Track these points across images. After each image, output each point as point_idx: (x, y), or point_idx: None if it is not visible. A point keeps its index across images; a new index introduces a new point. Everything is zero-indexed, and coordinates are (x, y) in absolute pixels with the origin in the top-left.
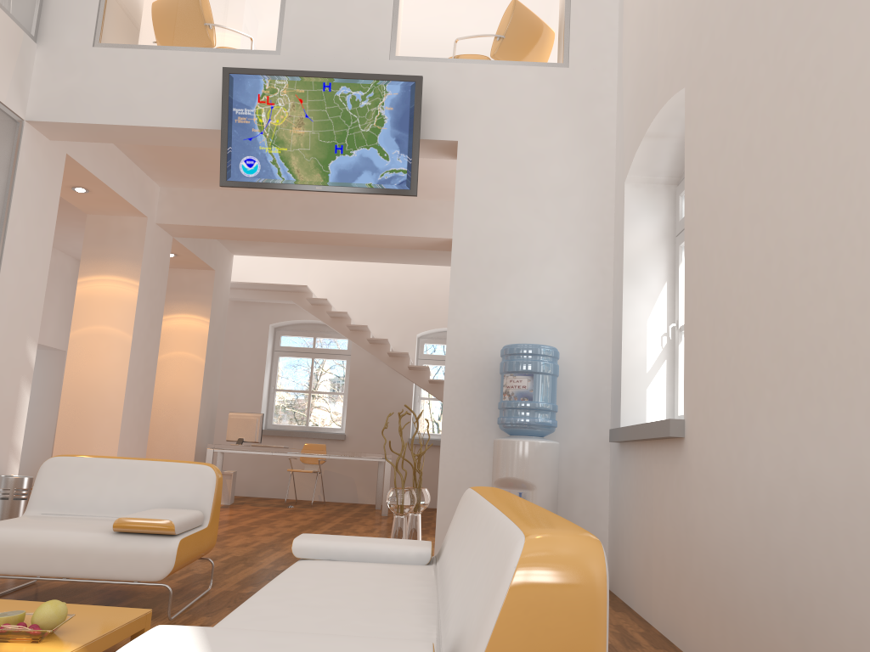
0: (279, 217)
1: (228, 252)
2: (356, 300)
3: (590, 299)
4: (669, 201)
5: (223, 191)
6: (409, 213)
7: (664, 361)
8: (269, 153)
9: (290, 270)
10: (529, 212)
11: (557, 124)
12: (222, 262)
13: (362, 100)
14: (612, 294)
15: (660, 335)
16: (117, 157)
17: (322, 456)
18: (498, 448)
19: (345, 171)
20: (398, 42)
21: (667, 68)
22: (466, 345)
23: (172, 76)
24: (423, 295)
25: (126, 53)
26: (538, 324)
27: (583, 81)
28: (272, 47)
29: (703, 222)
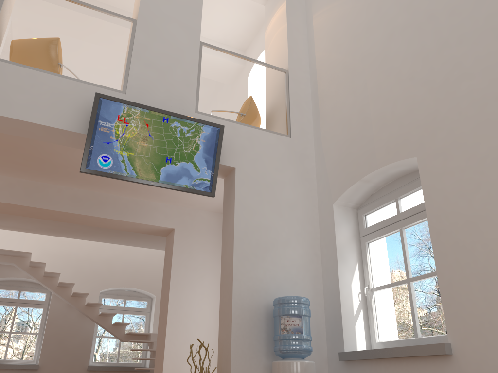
0: (54, 201)
1: None
2: (58, 265)
3: (310, 270)
4: (354, 217)
5: (10, 177)
6: (145, 209)
7: (361, 309)
8: (120, 154)
9: (10, 241)
10: (276, 215)
11: (287, 167)
12: None
13: (187, 132)
14: (321, 268)
15: (358, 293)
16: None
17: None
18: (282, 368)
19: (171, 174)
20: (199, 104)
21: (389, 146)
22: (244, 297)
23: (45, 90)
24: (107, 264)
25: (9, 67)
26: (284, 284)
27: (298, 146)
28: (119, 88)
29: (457, 227)
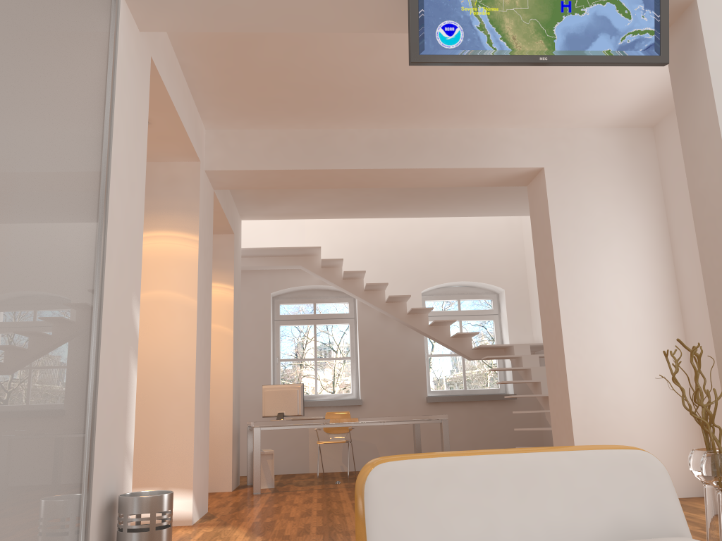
0: (347, 155)
1: (239, 216)
2: (356, 262)
3: None
4: None
5: (279, 130)
6: (489, 143)
7: None
8: (475, 15)
9: (286, 236)
10: None
11: None
12: (236, 226)
13: None
14: None
15: None
16: (181, 81)
17: (376, 423)
18: None
19: (575, 35)
20: None
21: None
22: None
23: None
24: (423, 251)
25: None
26: None
27: None
28: None
29: None
